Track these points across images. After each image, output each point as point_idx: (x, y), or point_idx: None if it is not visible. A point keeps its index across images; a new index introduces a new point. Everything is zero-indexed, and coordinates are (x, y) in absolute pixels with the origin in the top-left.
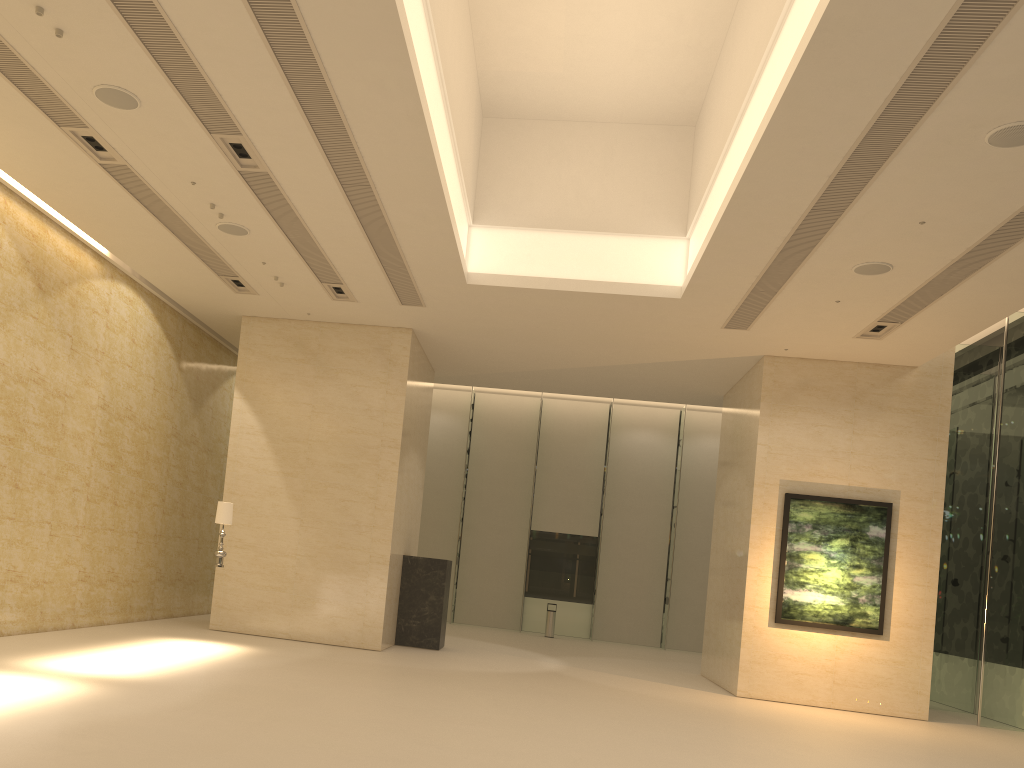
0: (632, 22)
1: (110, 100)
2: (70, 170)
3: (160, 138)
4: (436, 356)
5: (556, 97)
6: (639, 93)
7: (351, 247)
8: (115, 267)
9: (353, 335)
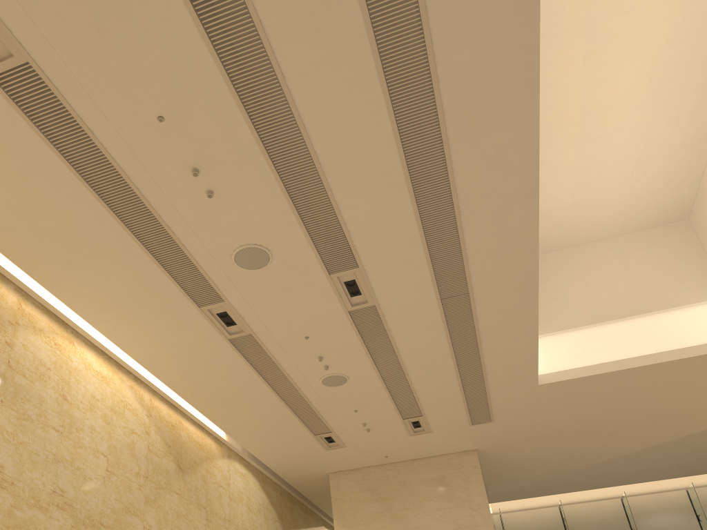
0: (634, 135)
1: (246, 261)
2: (203, 354)
3: (284, 294)
4: (492, 474)
5: (565, 226)
6: (638, 201)
7: (437, 371)
8: (230, 448)
9: (426, 466)
